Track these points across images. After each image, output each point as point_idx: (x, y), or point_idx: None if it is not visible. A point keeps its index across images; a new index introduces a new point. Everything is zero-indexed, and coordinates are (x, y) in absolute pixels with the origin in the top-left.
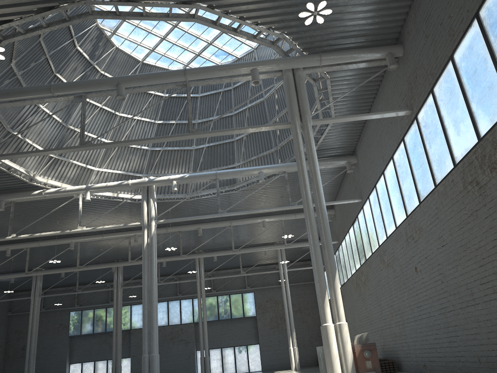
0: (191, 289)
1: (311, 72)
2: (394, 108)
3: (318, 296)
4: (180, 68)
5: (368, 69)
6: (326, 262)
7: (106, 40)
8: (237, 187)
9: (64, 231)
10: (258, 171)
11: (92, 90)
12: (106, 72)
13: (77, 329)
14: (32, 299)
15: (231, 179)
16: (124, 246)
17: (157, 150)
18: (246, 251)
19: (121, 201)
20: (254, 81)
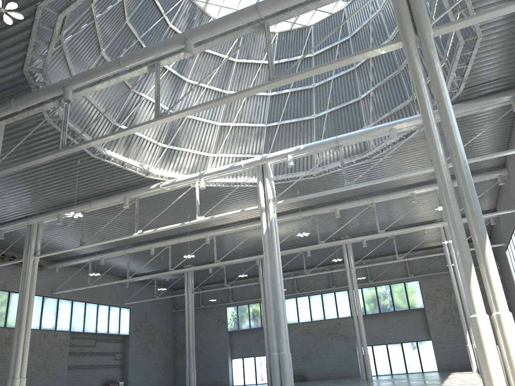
0: (345, 280)
1: None
2: None
3: (460, 275)
4: (288, 28)
5: None
6: (469, 224)
7: (201, 12)
8: (369, 155)
9: (184, 223)
10: (389, 128)
11: (161, 54)
12: None
13: (235, 324)
14: (186, 296)
15: (361, 146)
16: None
17: (274, 126)
18: (395, 231)
19: (242, 187)
20: None
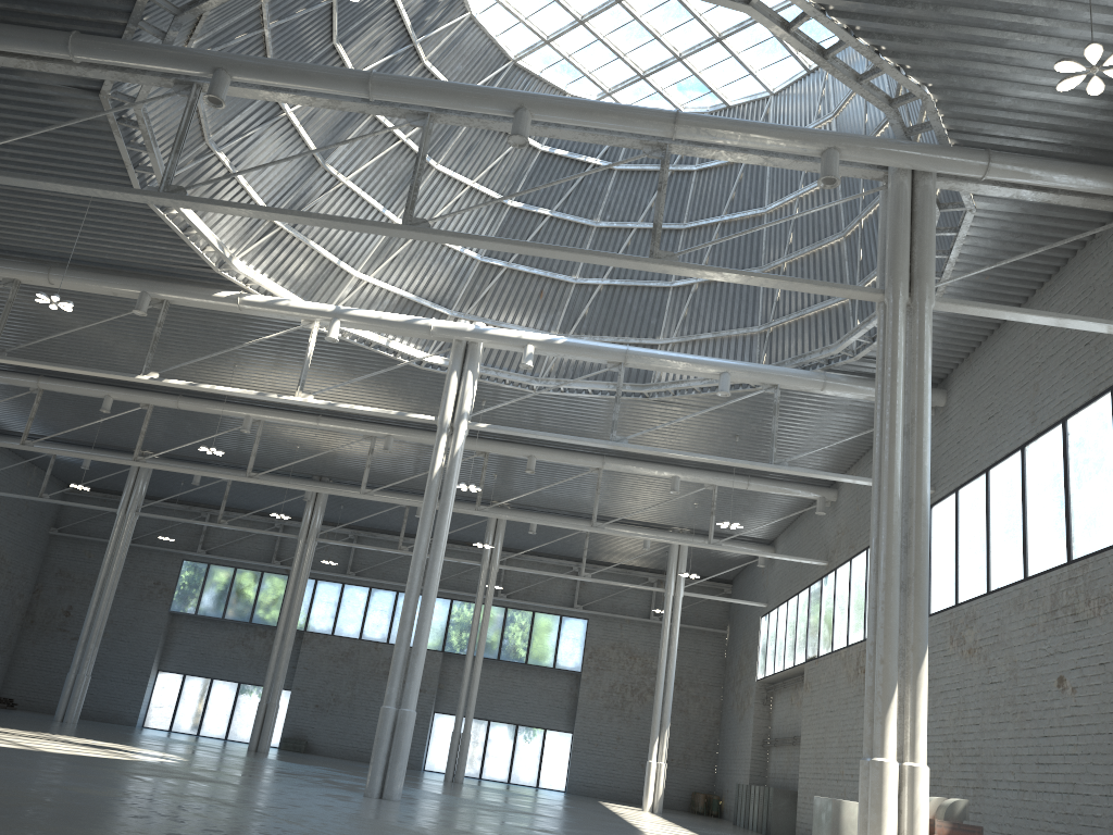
0: (454, 579)
1: (951, 187)
2: (1107, 313)
3: (875, 695)
4: (592, 97)
5: (1069, 212)
6: (907, 622)
7: None
8: (649, 391)
9: (266, 395)
10: (721, 371)
11: (458, 109)
12: (435, 65)
13: (192, 601)
14: (119, 516)
15: (640, 370)
16: (350, 453)
17: (496, 267)
18: (622, 533)
19: (389, 357)
20: (824, 178)
